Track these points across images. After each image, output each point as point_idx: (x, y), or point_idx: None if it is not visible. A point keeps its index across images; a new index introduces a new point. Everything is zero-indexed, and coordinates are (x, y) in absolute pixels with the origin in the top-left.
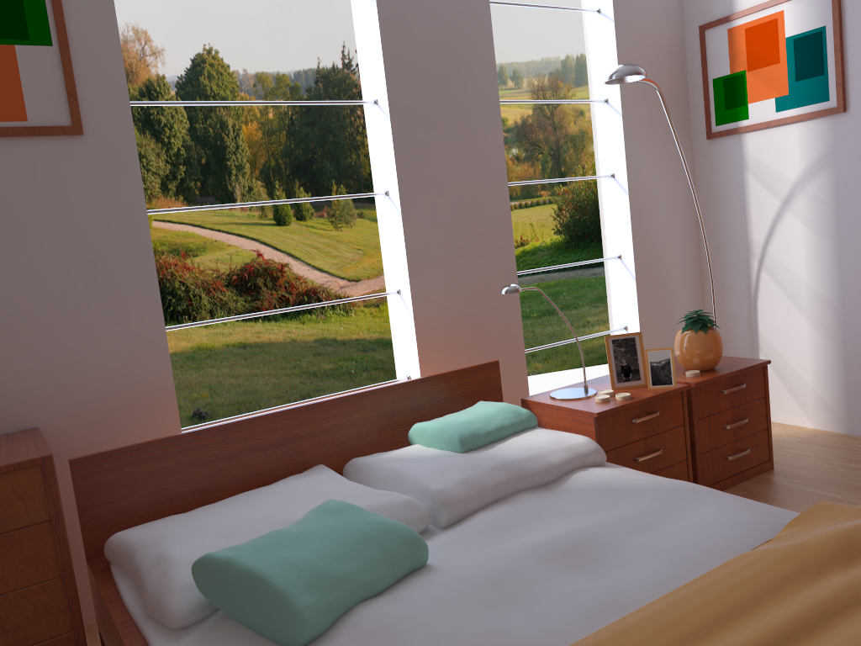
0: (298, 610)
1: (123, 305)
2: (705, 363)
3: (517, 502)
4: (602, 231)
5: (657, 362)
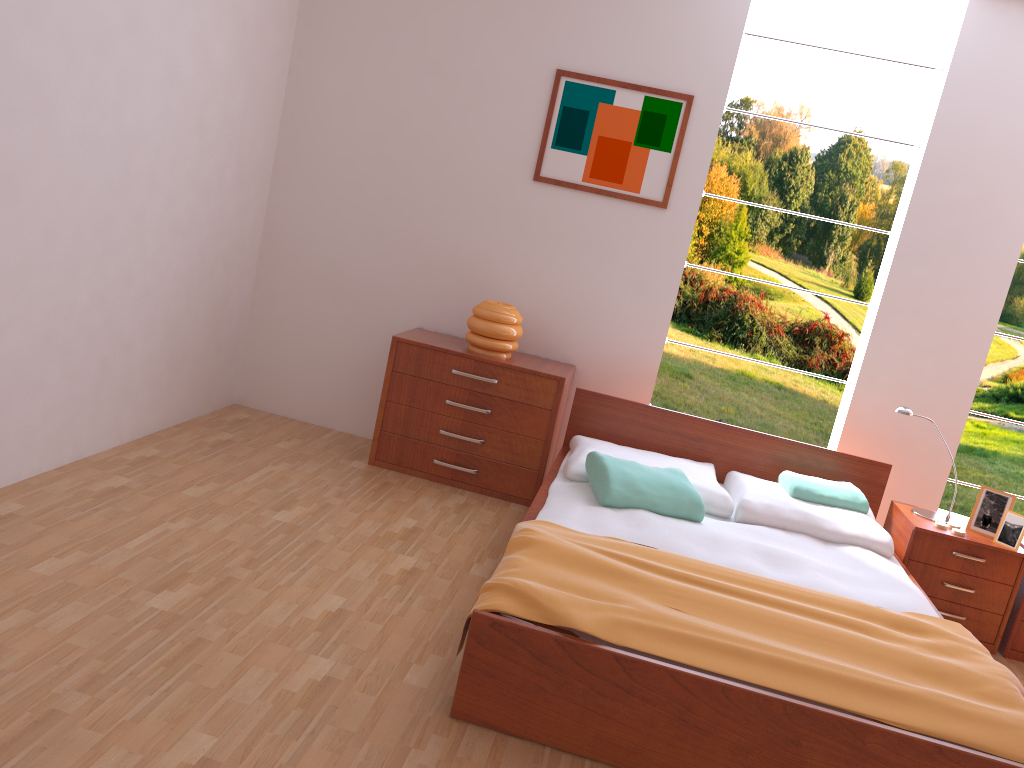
0: (609, 488)
1: (647, 316)
2: None
3: (793, 535)
4: None
5: (1011, 524)
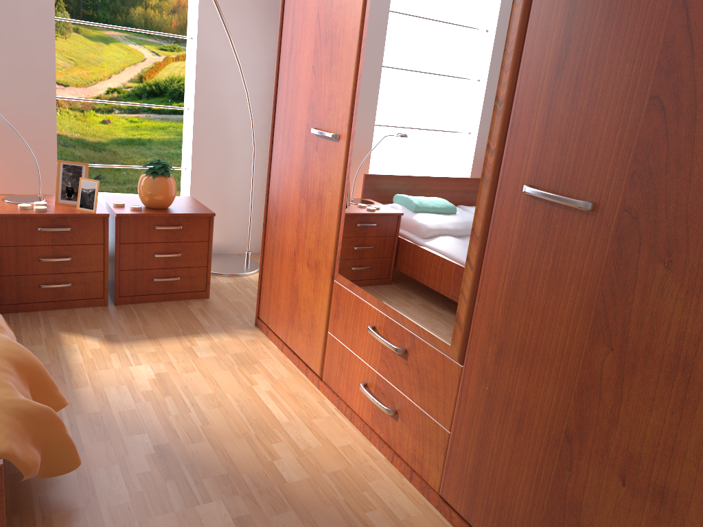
0: None
1: None
2: (150, 202)
3: None
4: (185, 85)
5: (87, 190)
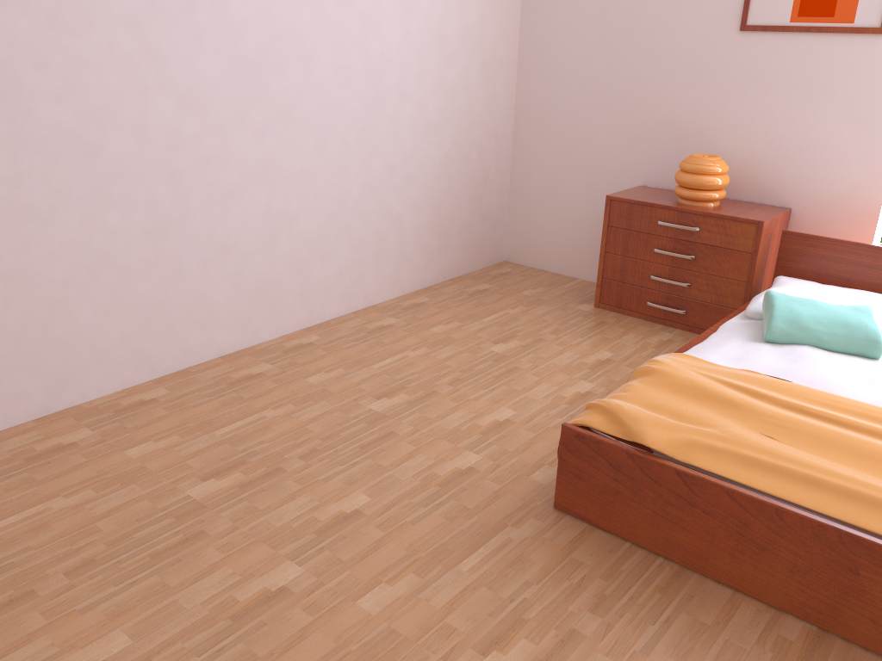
0: (770, 325)
1: (866, 151)
2: None
3: None
4: None
5: None
